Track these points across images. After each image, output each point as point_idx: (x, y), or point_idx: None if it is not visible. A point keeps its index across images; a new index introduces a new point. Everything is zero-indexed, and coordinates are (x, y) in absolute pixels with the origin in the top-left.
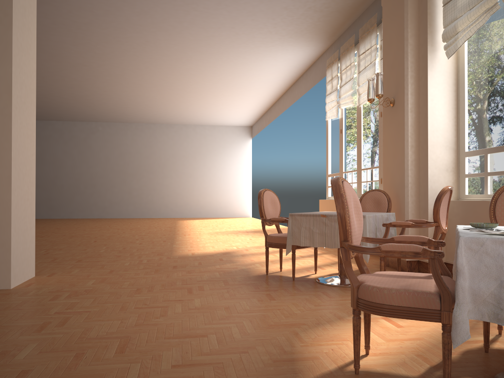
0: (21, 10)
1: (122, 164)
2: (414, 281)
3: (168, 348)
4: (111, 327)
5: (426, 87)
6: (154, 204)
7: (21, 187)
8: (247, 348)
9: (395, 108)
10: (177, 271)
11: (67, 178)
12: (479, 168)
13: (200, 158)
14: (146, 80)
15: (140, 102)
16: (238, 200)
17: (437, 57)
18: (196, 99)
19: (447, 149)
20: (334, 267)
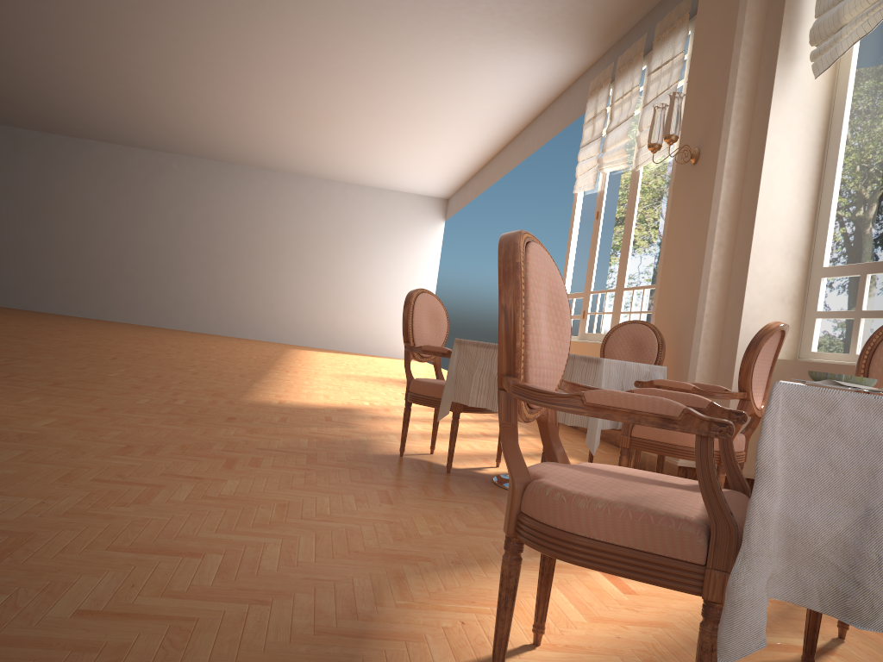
0: None
1: (206, 235)
2: (658, 491)
3: (97, 571)
4: (12, 510)
5: (764, 131)
6: (254, 316)
7: None
8: (274, 595)
9: (700, 168)
10: (230, 427)
11: (104, 247)
12: (846, 302)
13: (347, 243)
14: (259, 82)
15: (248, 124)
16: None
17: (794, 75)
18: (350, 132)
19: (788, 258)
20: (538, 461)
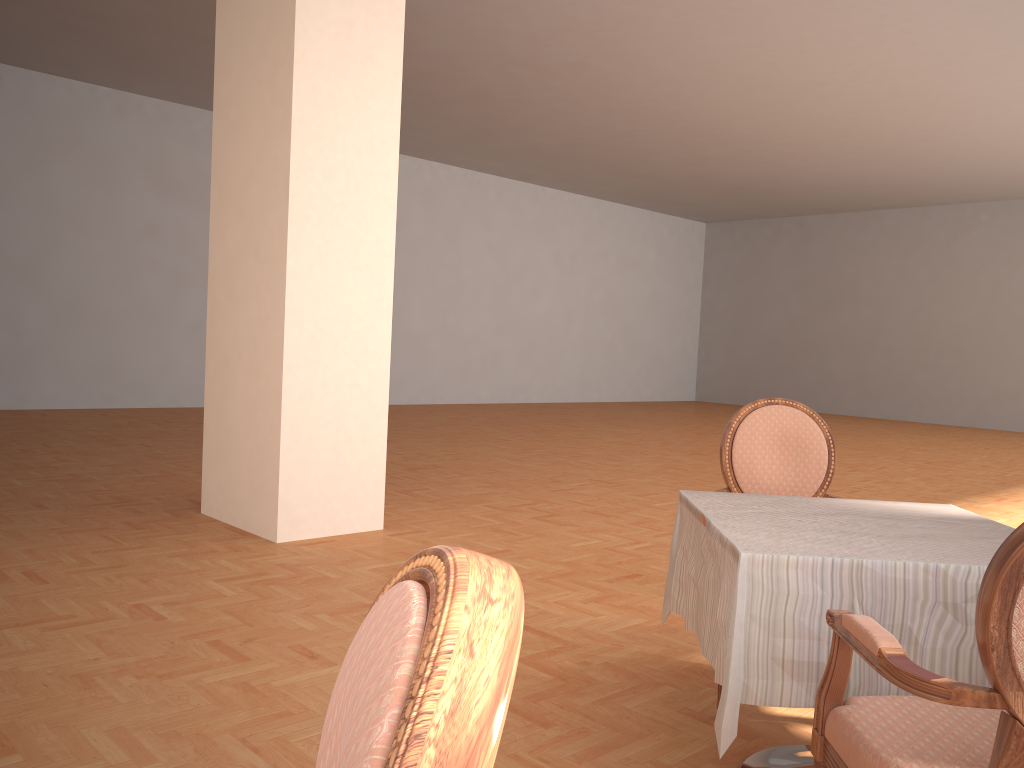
0: (335, 28)
1: None
2: None
3: None
4: (52, 662)
5: None
6: None
7: (325, 362)
8: None
9: None
10: (585, 590)
11: (901, 333)
12: None
13: None
14: (996, 87)
15: None
16: None
17: None
18: None
19: None
20: None
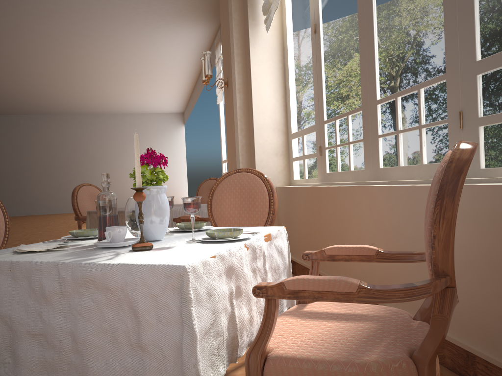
0: None
1: (47, 157)
2: None
3: None
4: None
5: (250, 66)
6: None
7: None
8: None
9: (229, 89)
10: None
11: None
12: (300, 151)
13: (131, 147)
14: (44, 69)
15: (51, 92)
16: (173, 189)
17: (260, 32)
18: (109, 86)
19: (275, 131)
20: None
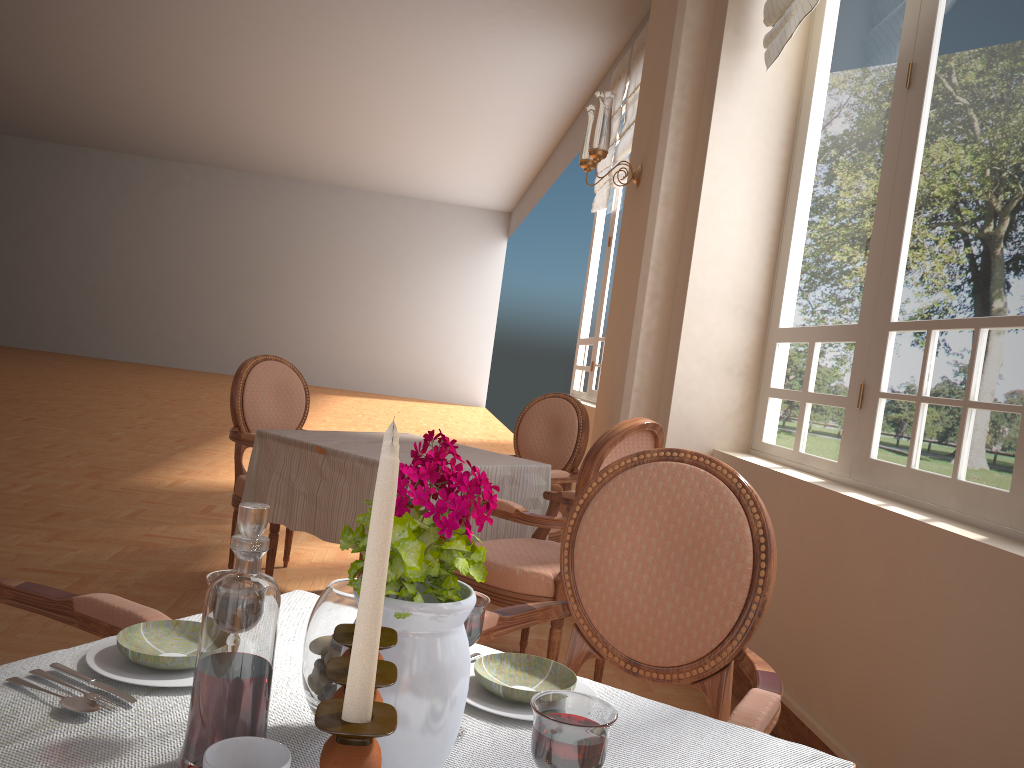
0: None
1: (224, 258)
2: None
3: None
4: None
5: (706, 144)
6: (282, 353)
7: None
8: None
9: (640, 192)
10: (31, 531)
11: (106, 273)
12: (796, 378)
13: (390, 267)
14: (244, 78)
15: (252, 127)
16: (461, 366)
17: (746, 66)
18: (370, 135)
19: (738, 315)
20: None
